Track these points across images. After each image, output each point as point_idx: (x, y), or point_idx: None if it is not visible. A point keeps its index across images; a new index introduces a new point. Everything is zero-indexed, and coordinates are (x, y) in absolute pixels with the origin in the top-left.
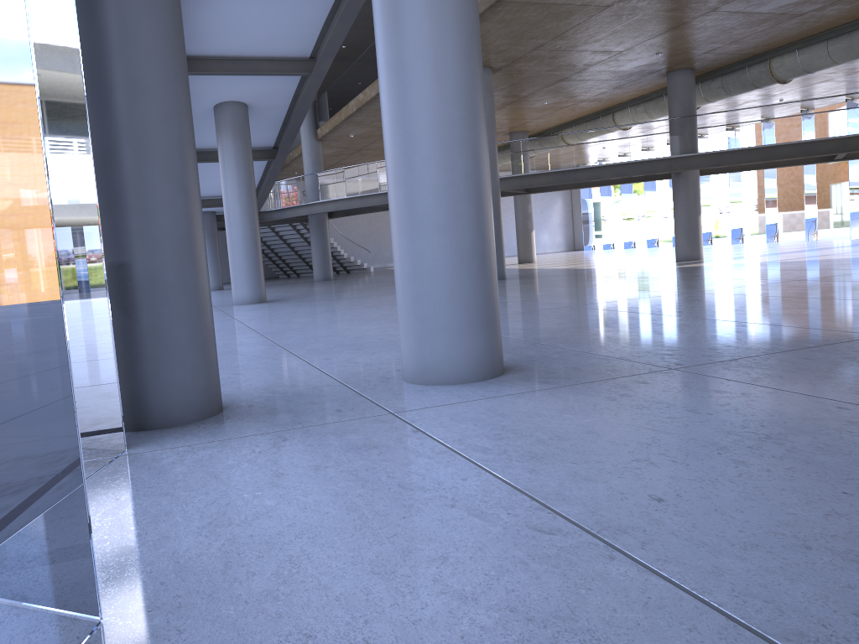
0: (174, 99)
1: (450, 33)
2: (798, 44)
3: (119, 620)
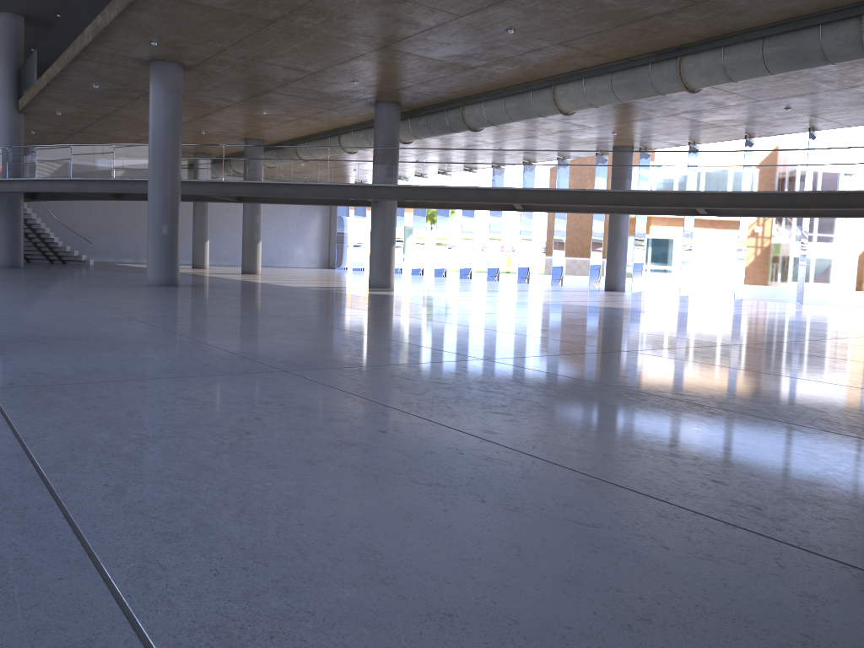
0: None
1: None
2: (484, 96)
3: None
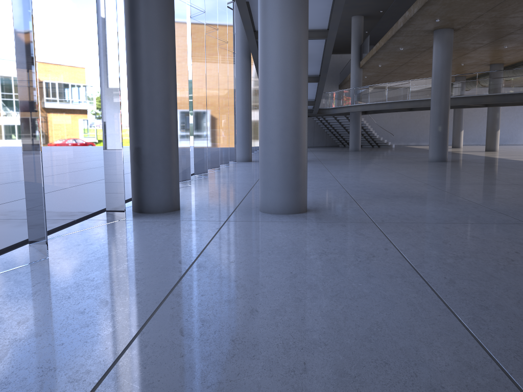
0: (163, 82)
1: (284, 51)
2: None
3: (51, 258)
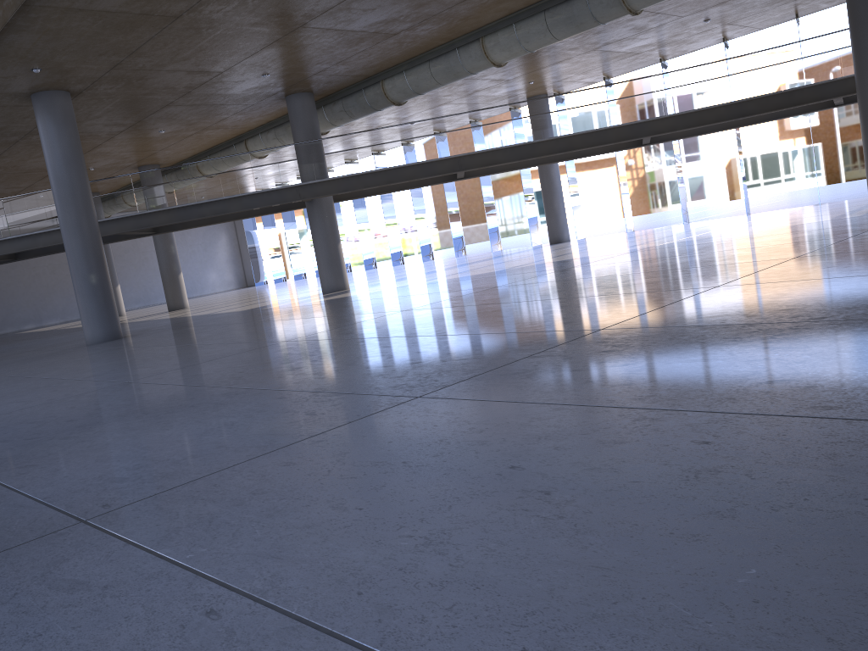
0: None
1: None
2: (404, 65)
3: None
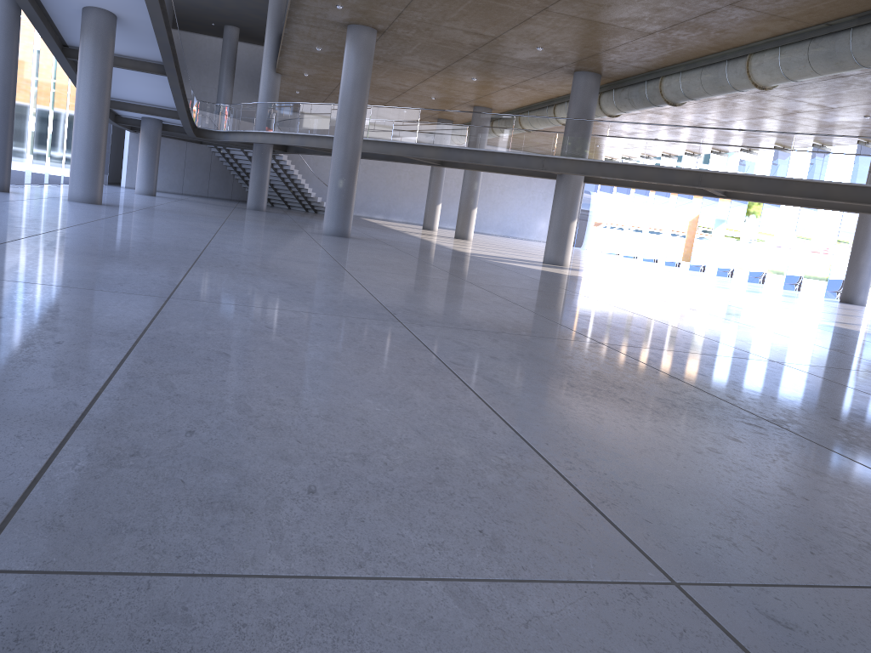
0: None
1: None
2: (681, 66)
3: None
